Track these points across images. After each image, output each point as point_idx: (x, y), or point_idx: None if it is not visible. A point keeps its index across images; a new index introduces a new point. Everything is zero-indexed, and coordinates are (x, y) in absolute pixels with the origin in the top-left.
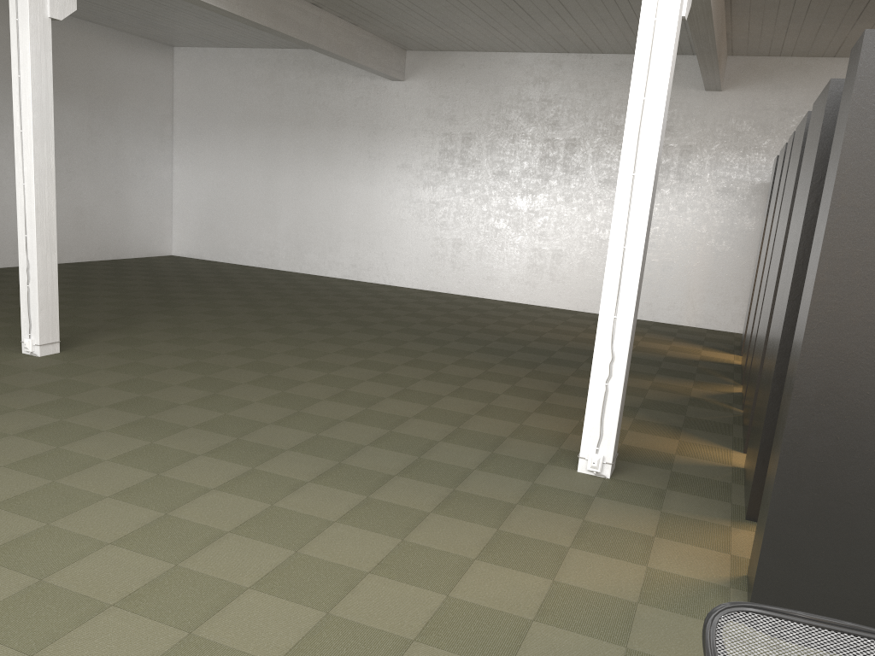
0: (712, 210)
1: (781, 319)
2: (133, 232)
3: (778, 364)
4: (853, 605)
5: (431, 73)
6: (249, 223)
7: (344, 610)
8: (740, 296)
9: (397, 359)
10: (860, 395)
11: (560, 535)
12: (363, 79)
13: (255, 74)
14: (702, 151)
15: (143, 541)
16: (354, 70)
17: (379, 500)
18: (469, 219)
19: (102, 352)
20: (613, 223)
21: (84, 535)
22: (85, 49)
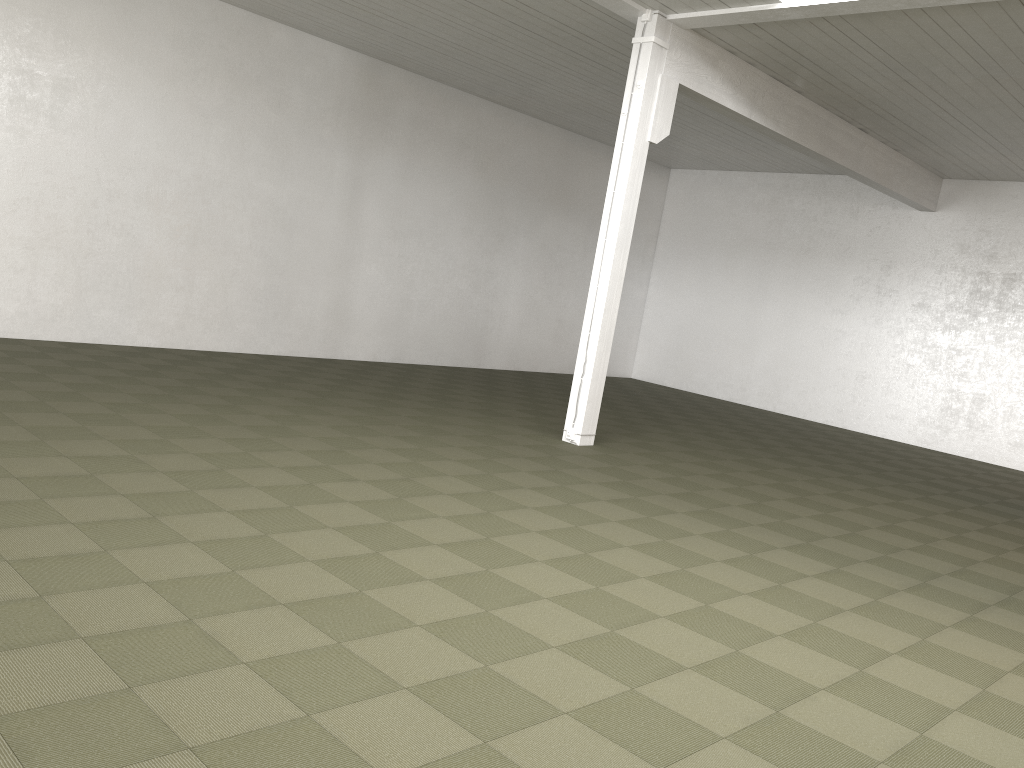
0: None
1: None
2: None
3: None
4: None
5: (971, 204)
6: (721, 352)
7: (999, 692)
8: None
9: (933, 507)
10: None
11: None
12: (883, 207)
13: (756, 199)
14: None
15: (773, 599)
16: (873, 198)
17: (986, 620)
18: (999, 373)
19: (630, 451)
20: None
21: (718, 583)
22: (595, 169)
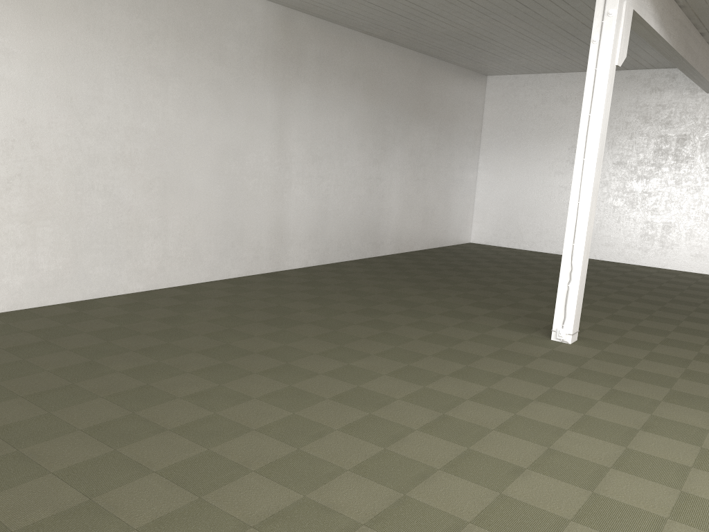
0: None
1: None
2: (451, 225)
3: None
4: None
5: None
6: (546, 217)
7: None
8: None
9: None
10: None
11: None
12: (675, 93)
13: (564, 94)
14: None
15: None
16: (666, 86)
17: None
18: None
19: (607, 340)
20: None
21: None
22: (441, 83)
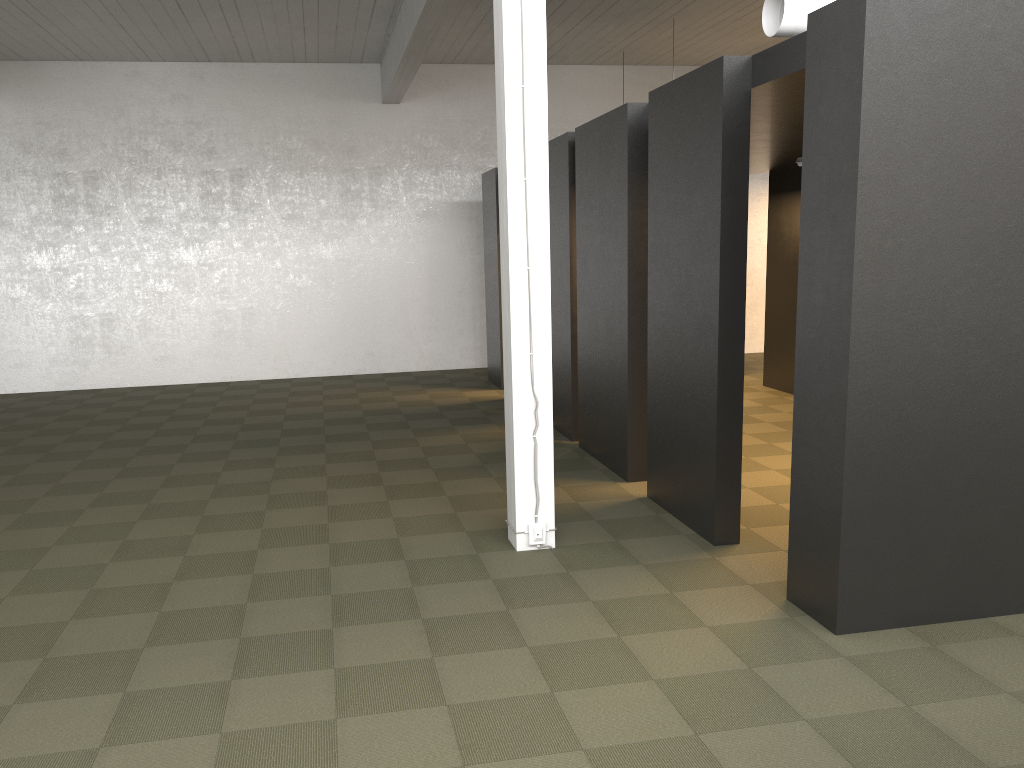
0: (417, 238)
1: (701, 321)
2: None
3: (720, 369)
4: (924, 589)
5: (15, 91)
6: None
7: None
8: (464, 328)
9: (145, 482)
10: (906, 372)
11: (595, 627)
12: None
13: None
14: (393, 172)
15: None
16: None
17: (354, 666)
18: (118, 286)
19: None
20: (510, 240)
21: None
22: None
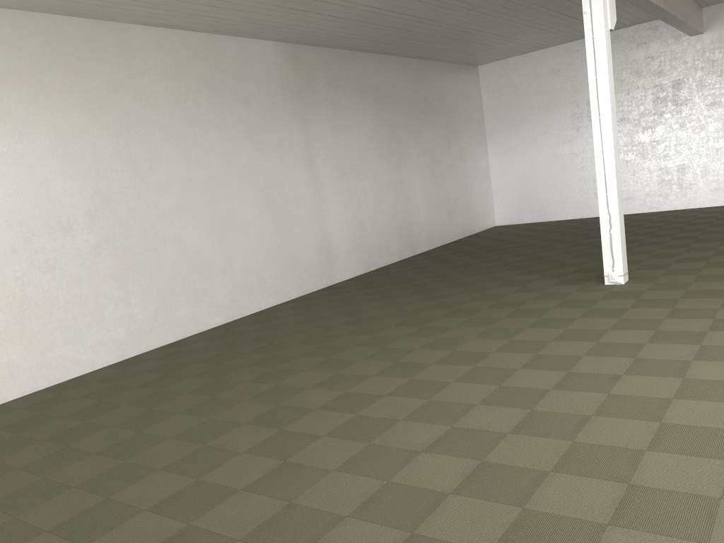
0: None
1: None
2: (475, 213)
3: None
4: None
5: None
6: (563, 185)
7: None
8: None
9: None
10: None
11: None
12: (660, 42)
13: (555, 67)
14: None
15: None
16: (650, 38)
17: None
18: None
19: (655, 275)
20: None
21: None
22: (438, 82)
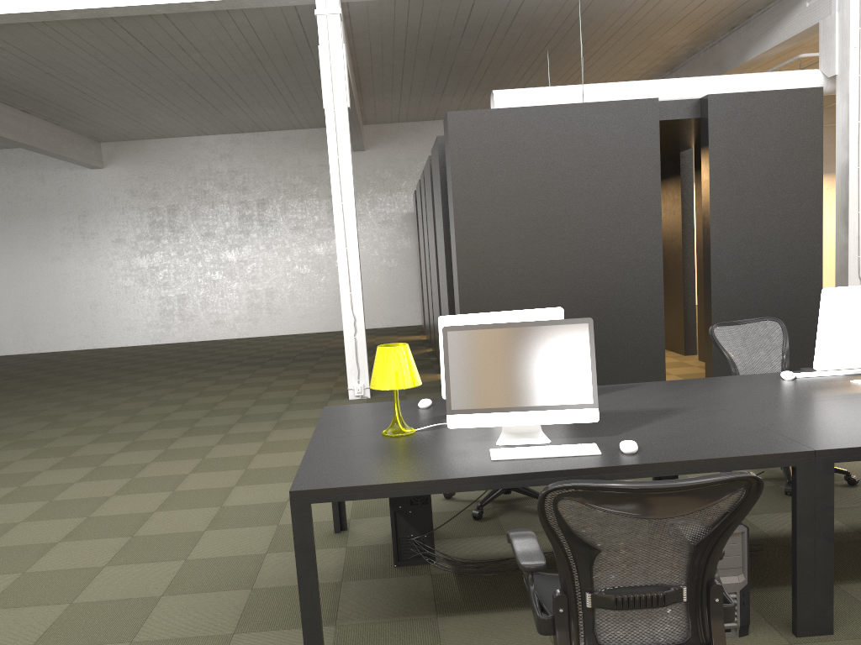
0: (379, 238)
1: (444, 274)
2: None
3: (449, 298)
4: None
5: (127, 159)
6: None
7: (254, 466)
8: (413, 298)
9: (180, 380)
10: (489, 289)
11: None
12: (63, 170)
13: None
14: (362, 196)
15: (98, 477)
16: (52, 163)
17: (235, 433)
18: (188, 276)
19: None
20: (336, 235)
21: (52, 484)
22: None
